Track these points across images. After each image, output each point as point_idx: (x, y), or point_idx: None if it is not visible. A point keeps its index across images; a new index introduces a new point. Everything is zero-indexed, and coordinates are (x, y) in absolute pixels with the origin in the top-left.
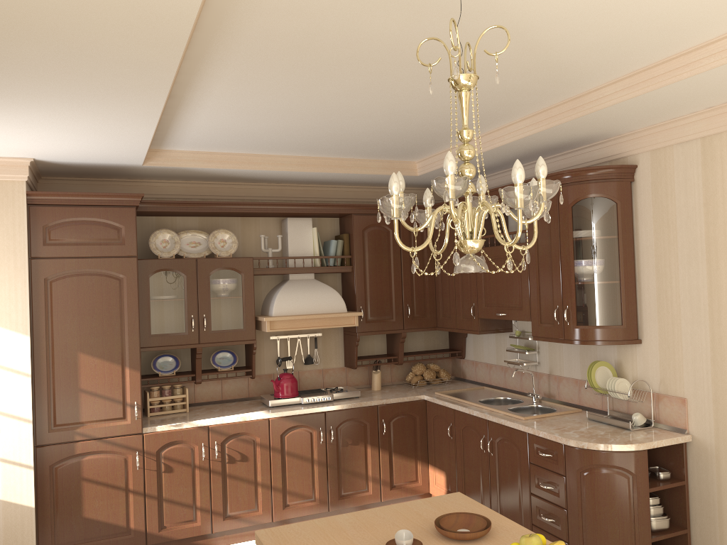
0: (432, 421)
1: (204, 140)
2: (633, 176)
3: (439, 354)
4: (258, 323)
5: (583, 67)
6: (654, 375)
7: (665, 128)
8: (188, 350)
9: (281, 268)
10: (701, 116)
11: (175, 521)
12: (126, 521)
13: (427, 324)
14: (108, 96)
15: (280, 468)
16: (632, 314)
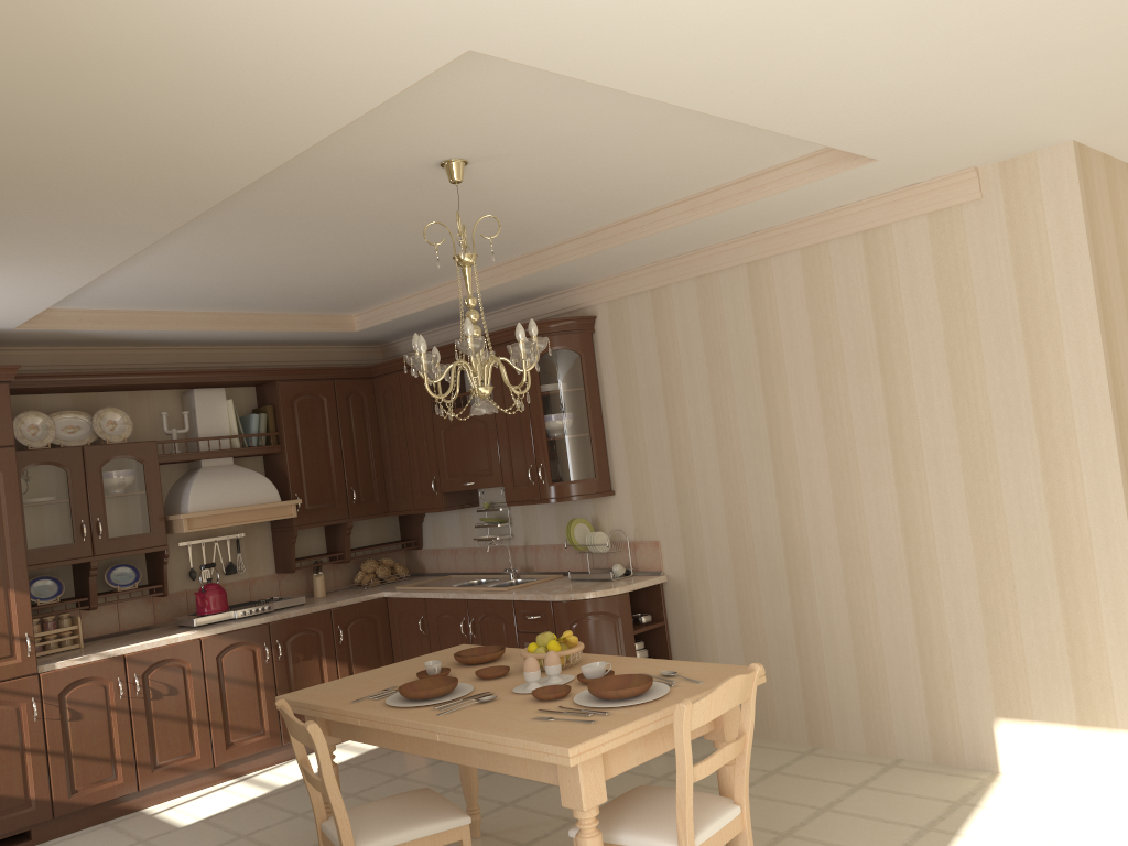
0: (397, 620)
1: (107, 296)
2: (593, 327)
3: (389, 548)
4: (167, 525)
5: (545, 229)
6: (629, 523)
7: (619, 280)
8: (69, 570)
9: (193, 453)
10: (649, 269)
11: (89, 782)
12: (23, 790)
13: (376, 510)
14: (61, 258)
15: (219, 698)
16: (604, 466)
